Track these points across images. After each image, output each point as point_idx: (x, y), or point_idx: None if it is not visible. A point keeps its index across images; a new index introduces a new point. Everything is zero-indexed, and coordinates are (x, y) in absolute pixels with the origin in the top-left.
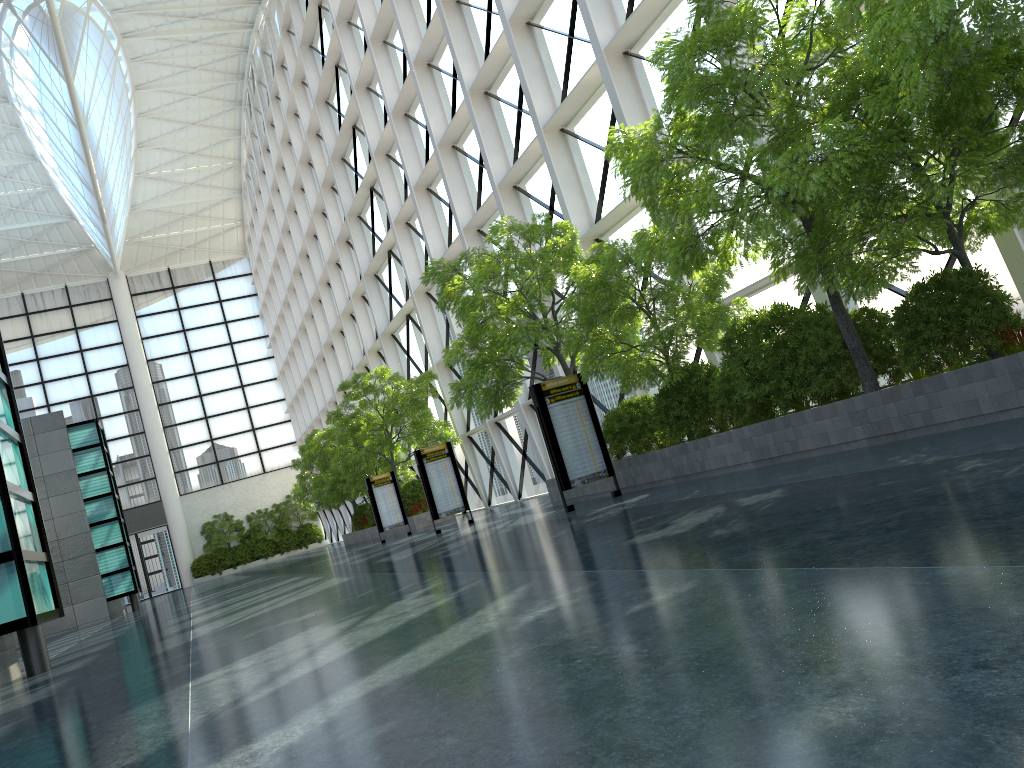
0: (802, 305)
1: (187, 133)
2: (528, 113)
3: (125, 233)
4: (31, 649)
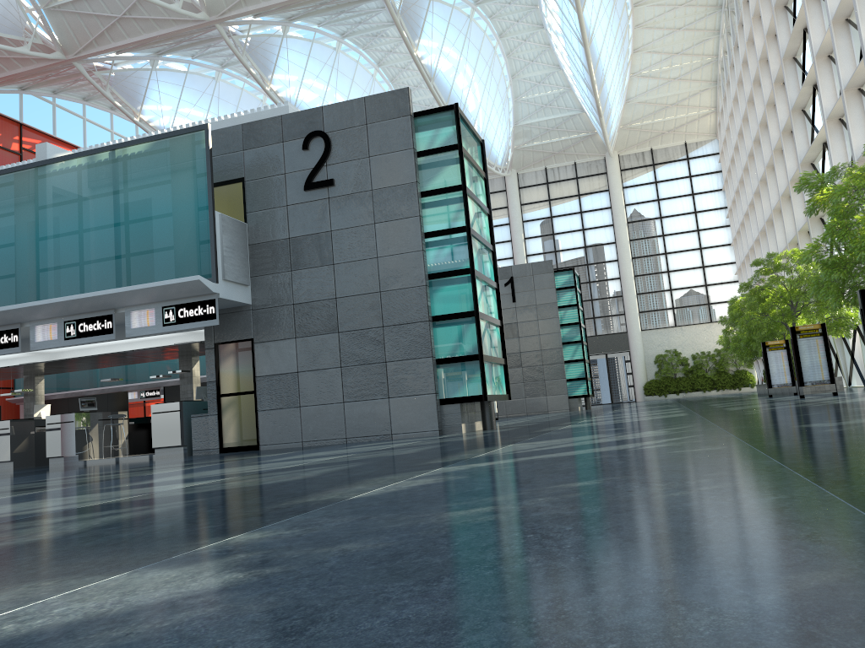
0: None
1: (673, 37)
2: None
3: (619, 122)
4: (486, 414)
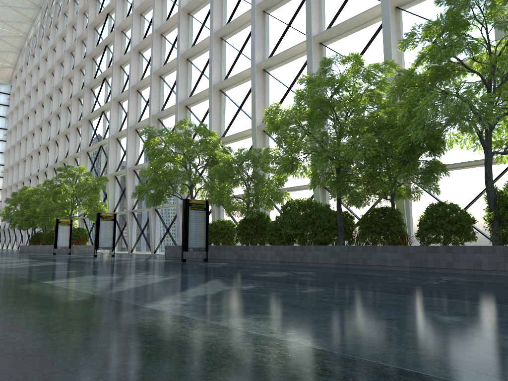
0: (319, 202)
1: (4, 10)
2: (206, 76)
3: None
4: None
